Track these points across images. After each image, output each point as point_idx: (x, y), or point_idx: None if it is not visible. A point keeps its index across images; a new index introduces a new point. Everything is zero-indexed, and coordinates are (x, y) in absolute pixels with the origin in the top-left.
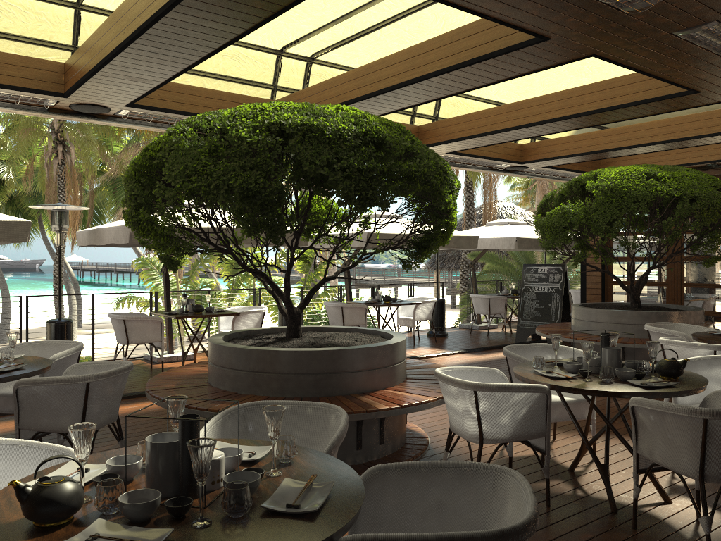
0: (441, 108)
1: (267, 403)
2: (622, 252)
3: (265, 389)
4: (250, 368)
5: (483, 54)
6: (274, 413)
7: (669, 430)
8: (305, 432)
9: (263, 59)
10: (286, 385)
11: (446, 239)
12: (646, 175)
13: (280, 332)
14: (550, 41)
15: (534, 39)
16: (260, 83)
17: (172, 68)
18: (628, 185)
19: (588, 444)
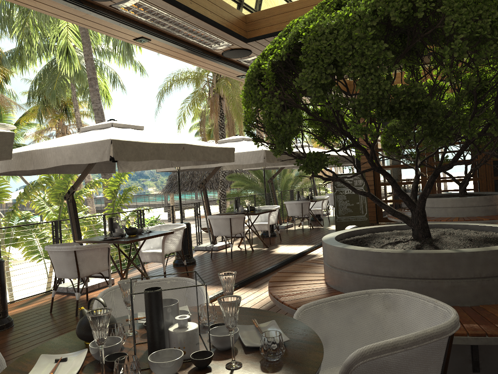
0: None
1: None
2: (386, 162)
3: (496, 296)
4: (475, 275)
5: None
6: None
7: None
8: None
9: None
10: None
11: None
12: None
13: (344, 237)
14: None
15: None
16: None
17: None
18: None
19: None
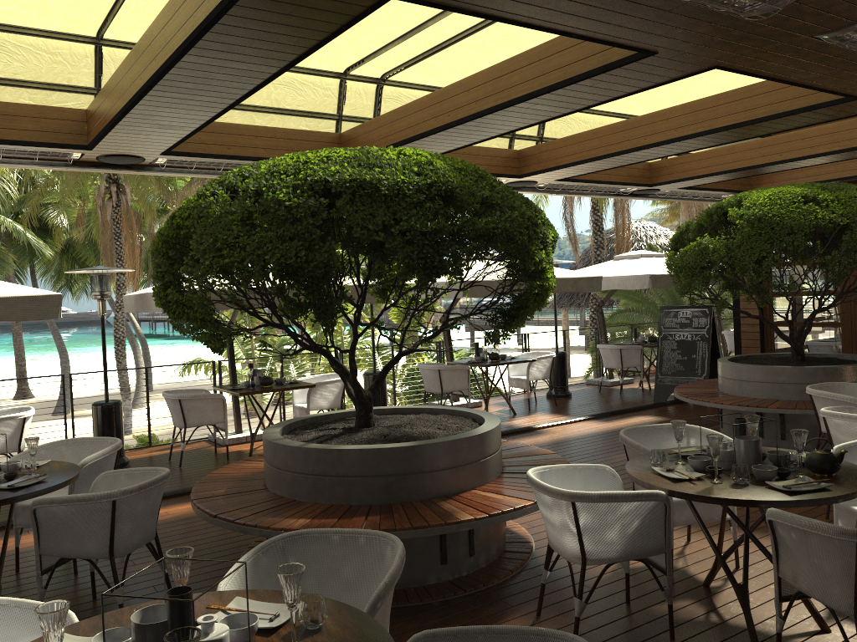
0: (547, 125)
1: (311, 533)
2: None
3: (327, 496)
4: (309, 471)
5: (577, 74)
6: (290, 576)
7: (815, 552)
8: (357, 568)
9: (324, 85)
10: (352, 491)
11: (542, 303)
12: (804, 198)
13: (353, 416)
14: (657, 56)
15: (638, 54)
16: (321, 114)
17: (204, 113)
18: (780, 213)
19: (722, 558)
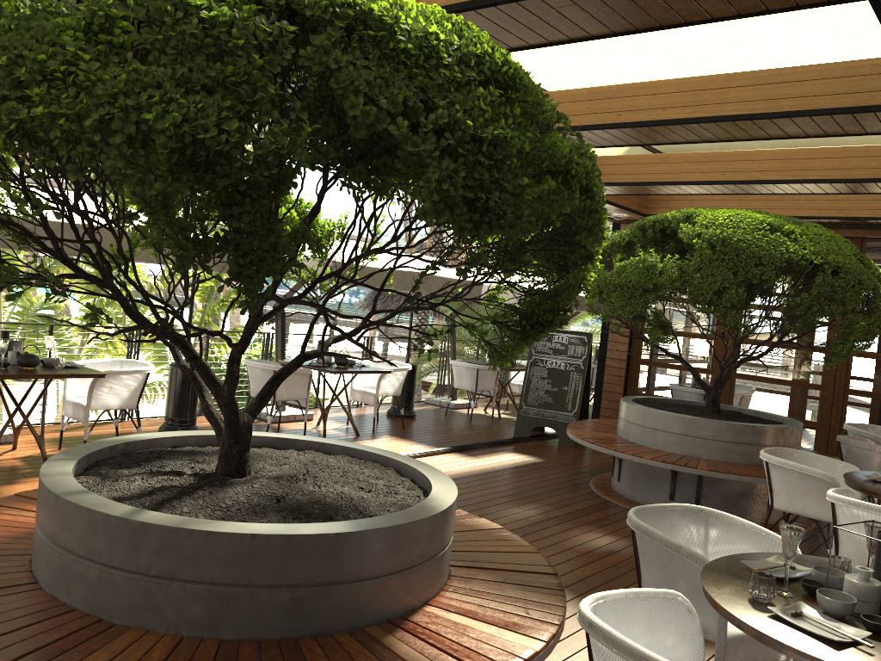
0: None
1: None
2: None
3: (171, 619)
4: (139, 567)
5: None
6: None
7: None
8: None
9: None
10: (225, 612)
11: (562, 308)
12: (767, 226)
13: (194, 443)
14: None
15: None
16: None
17: None
18: (746, 238)
19: None
